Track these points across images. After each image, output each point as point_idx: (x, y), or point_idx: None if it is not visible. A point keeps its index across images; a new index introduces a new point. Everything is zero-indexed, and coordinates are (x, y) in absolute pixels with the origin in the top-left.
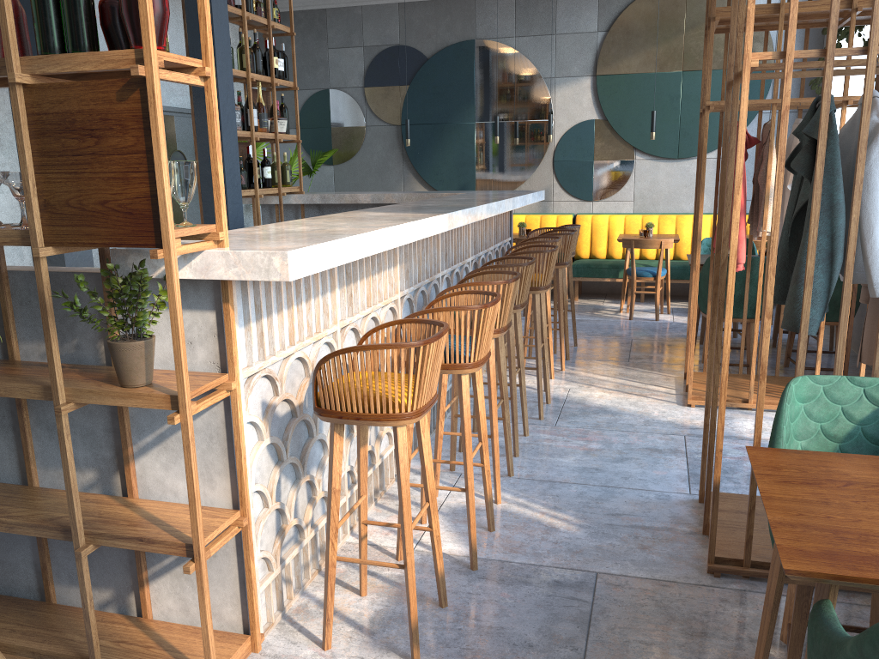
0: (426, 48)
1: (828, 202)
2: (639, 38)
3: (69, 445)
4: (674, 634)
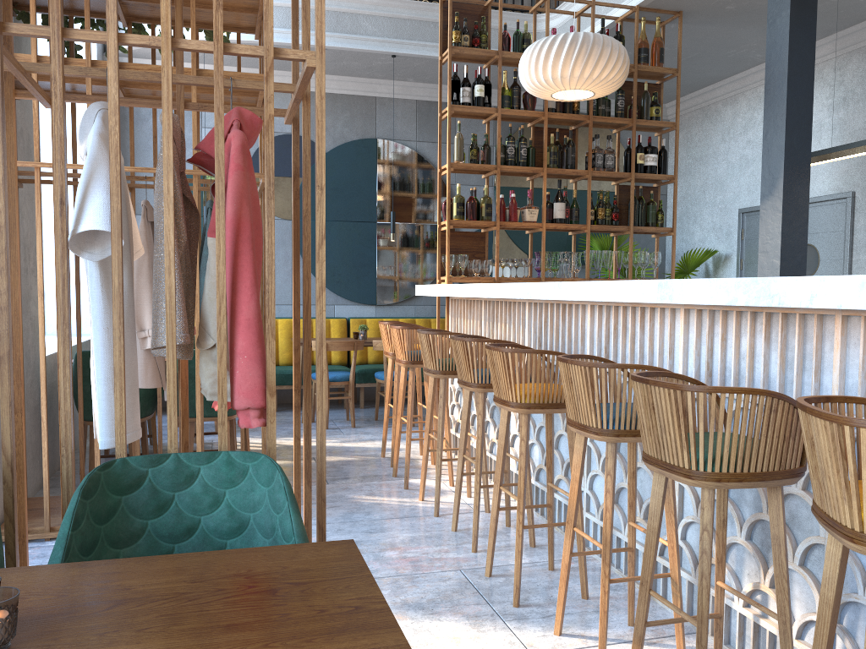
0: None
1: None
2: None
3: None
4: None
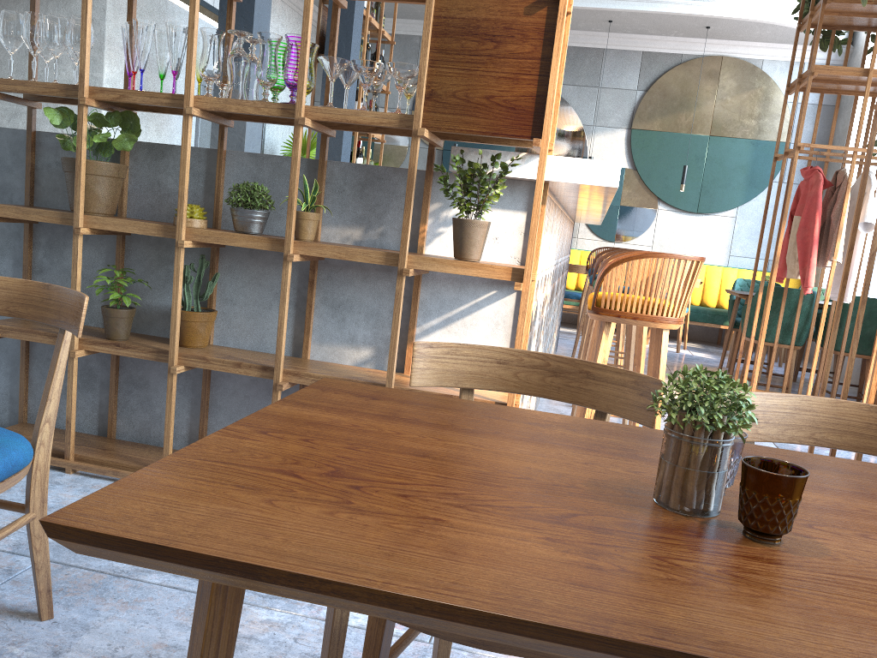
0: None
1: None
2: (674, 101)
3: (401, 307)
4: None
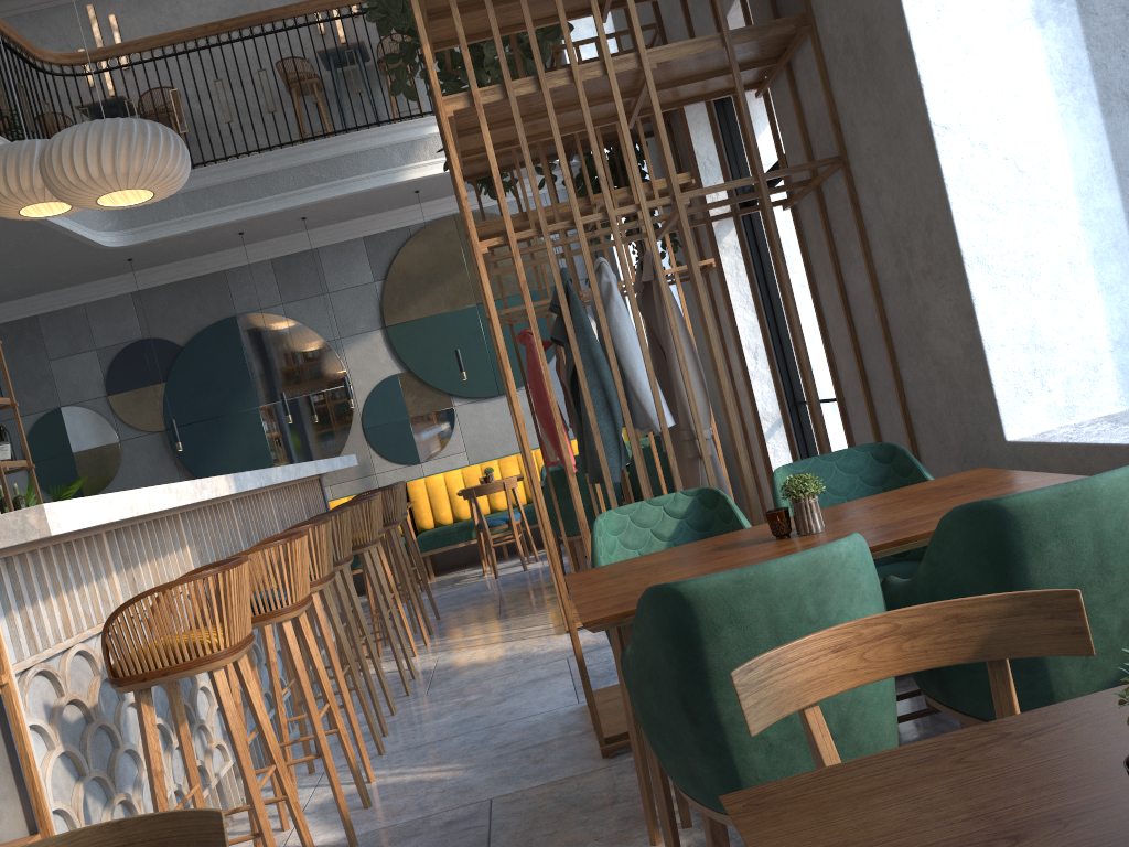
0: (177, 336)
1: (590, 357)
2: (421, 280)
3: None
4: (576, 816)
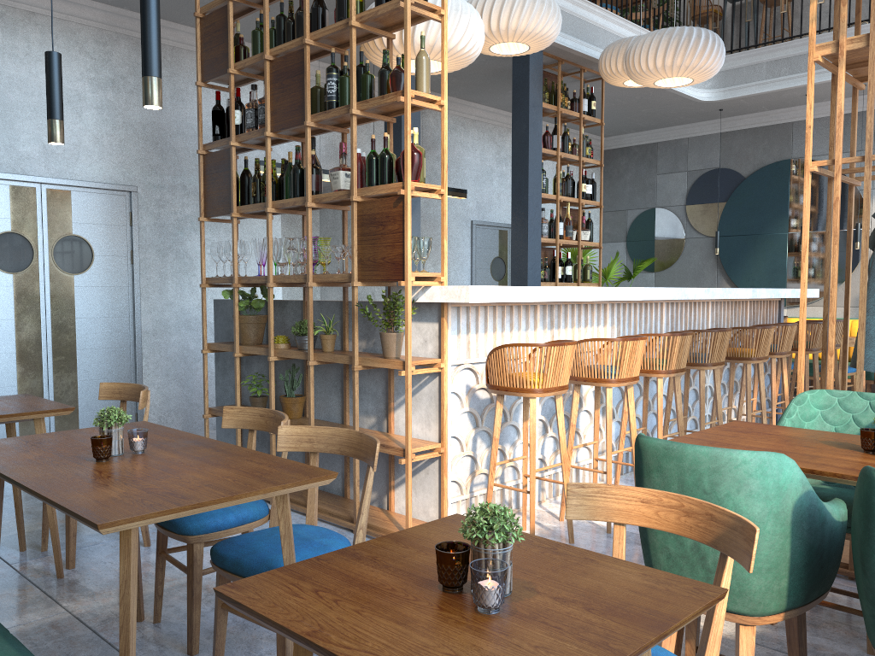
0: (743, 169)
1: None
2: None
3: (357, 389)
4: None
